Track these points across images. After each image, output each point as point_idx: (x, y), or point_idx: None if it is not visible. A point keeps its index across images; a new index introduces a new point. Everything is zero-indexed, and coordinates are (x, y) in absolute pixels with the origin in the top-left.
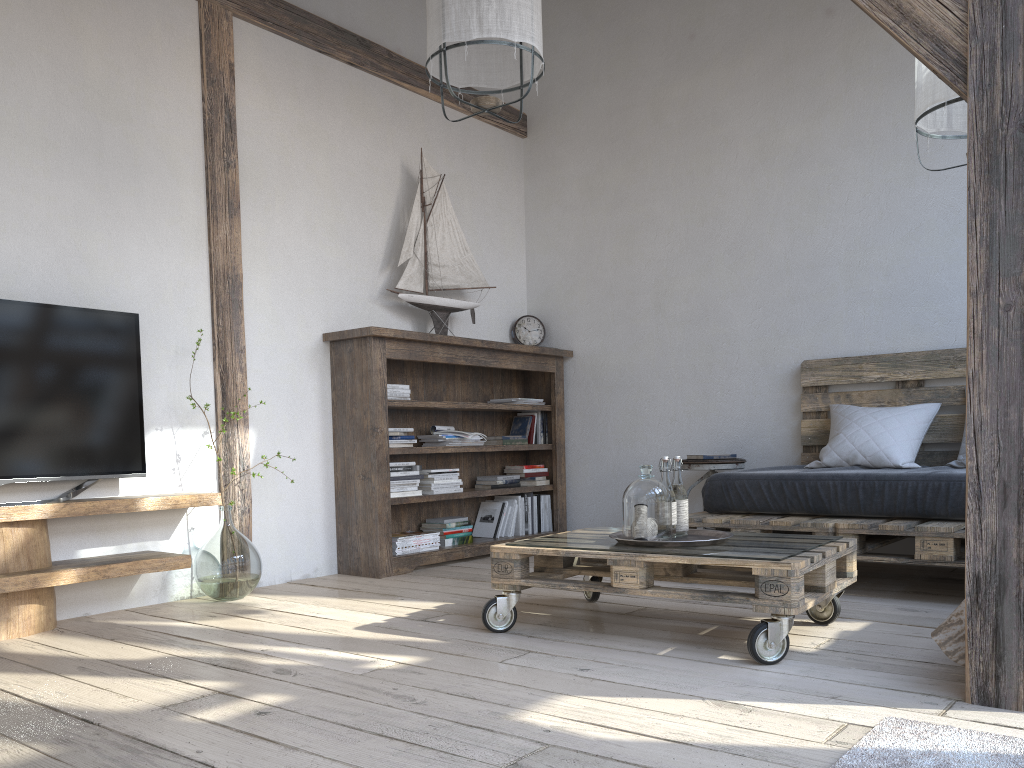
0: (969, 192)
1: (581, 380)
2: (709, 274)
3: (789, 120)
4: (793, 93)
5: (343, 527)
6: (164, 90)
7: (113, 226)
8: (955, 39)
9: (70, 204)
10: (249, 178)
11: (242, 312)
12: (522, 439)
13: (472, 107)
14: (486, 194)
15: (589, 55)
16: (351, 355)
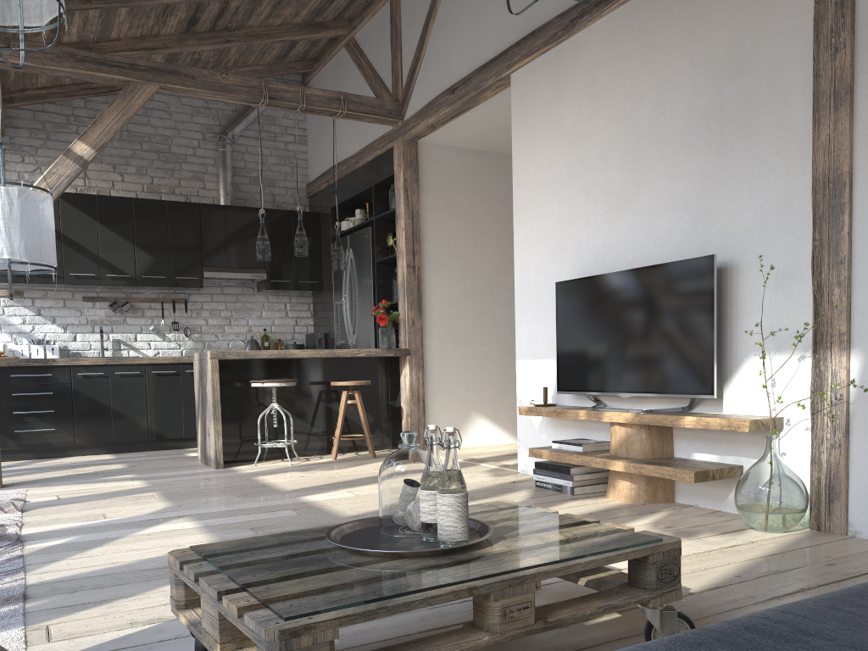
0: None
1: None
2: None
3: None
4: None
5: None
6: (777, 15)
7: (728, 176)
8: None
9: (698, 173)
10: None
11: (844, 216)
12: None
13: None
14: None
15: None
16: None
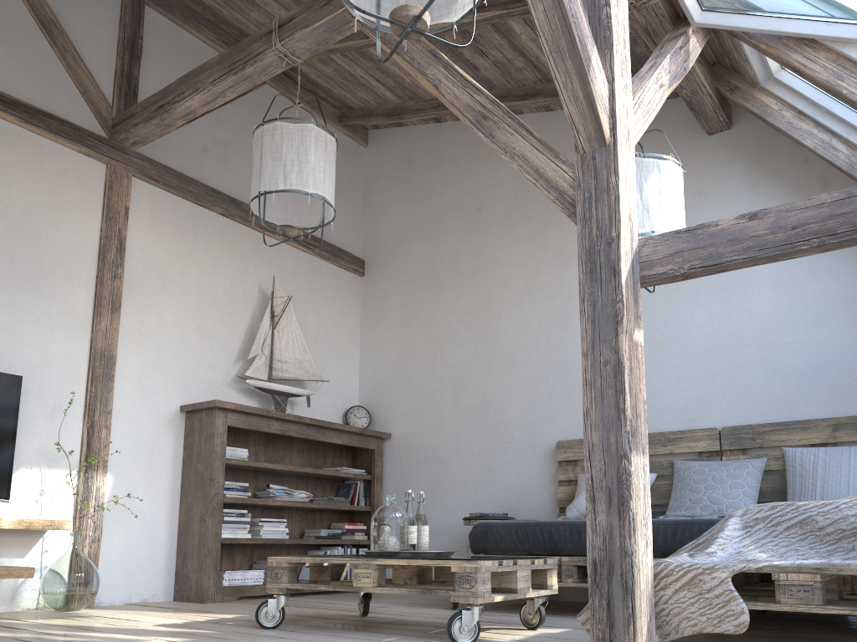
0: (580, 286)
1: (396, 456)
2: (491, 376)
3: (546, 267)
4: (548, 249)
5: (181, 561)
6: (71, 221)
7: (14, 312)
8: (570, 190)
9: None
10: (132, 287)
11: (113, 383)
12: (345, 500)
13: (281, 235)
14: (328, 314)
15: (410, 220)
16: (200, 422)
